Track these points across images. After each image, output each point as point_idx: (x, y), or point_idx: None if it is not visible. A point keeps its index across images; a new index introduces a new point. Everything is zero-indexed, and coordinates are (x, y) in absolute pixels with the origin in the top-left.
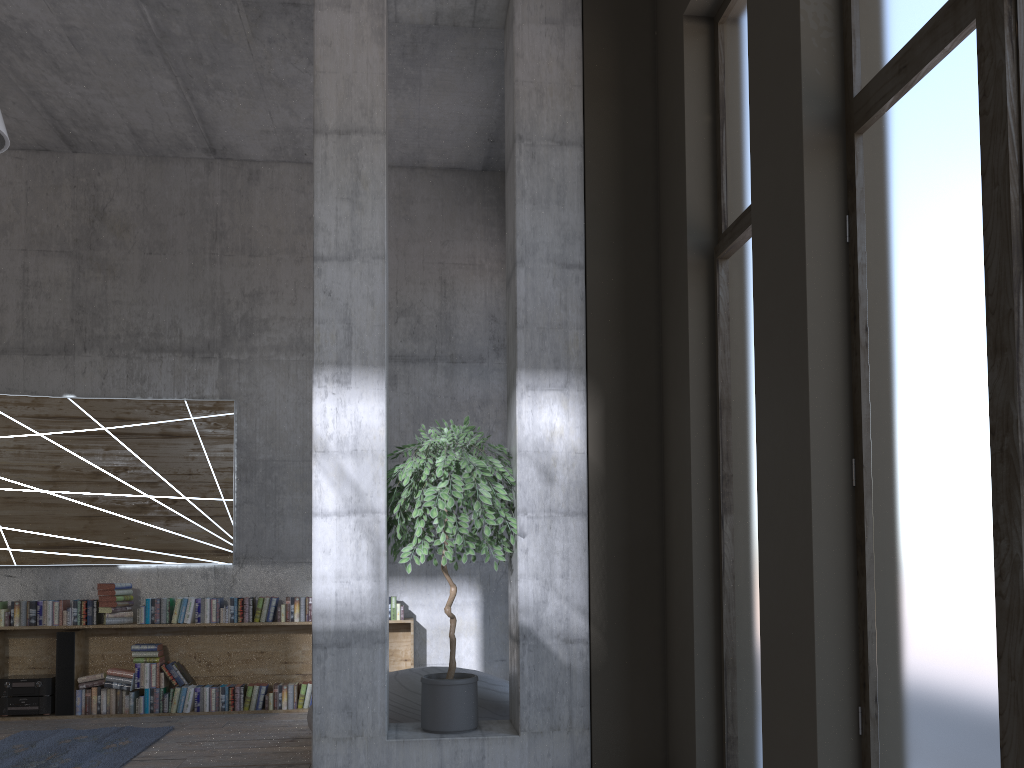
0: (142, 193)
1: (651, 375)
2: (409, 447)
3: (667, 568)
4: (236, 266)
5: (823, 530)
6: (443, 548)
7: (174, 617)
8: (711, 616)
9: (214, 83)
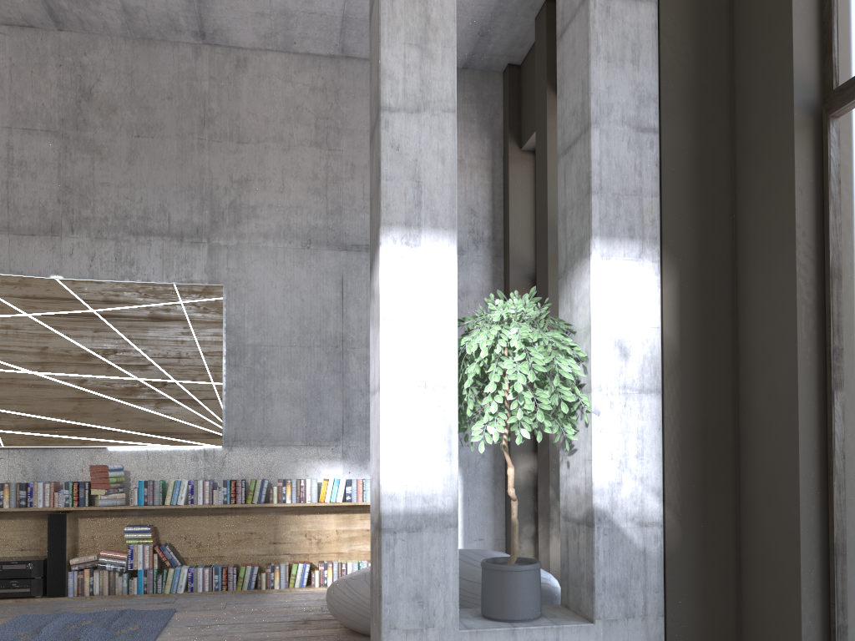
0: (129, 75)
1: (724, 248)
2: (476, 318)
3: (743, 448)
4: (224, 152)
5: None
6: (518, 426)
7: (167, 499)
8: (817, 498)
9: None
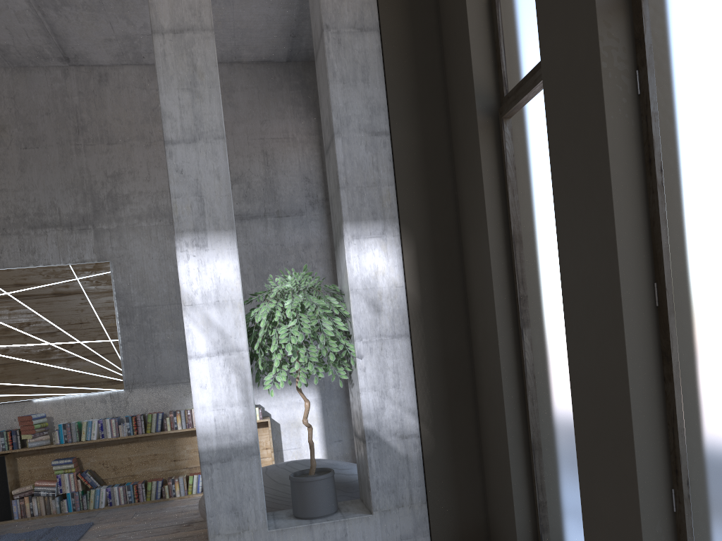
0: (12, 98)
1: (450, 218)
2: (261, 294)
3: (476, 372)
4: (98, 153)
5: (634, 346)
6: (298, 374)
7: (83, 436)
8: (518, 409)
9: (60, 0)
